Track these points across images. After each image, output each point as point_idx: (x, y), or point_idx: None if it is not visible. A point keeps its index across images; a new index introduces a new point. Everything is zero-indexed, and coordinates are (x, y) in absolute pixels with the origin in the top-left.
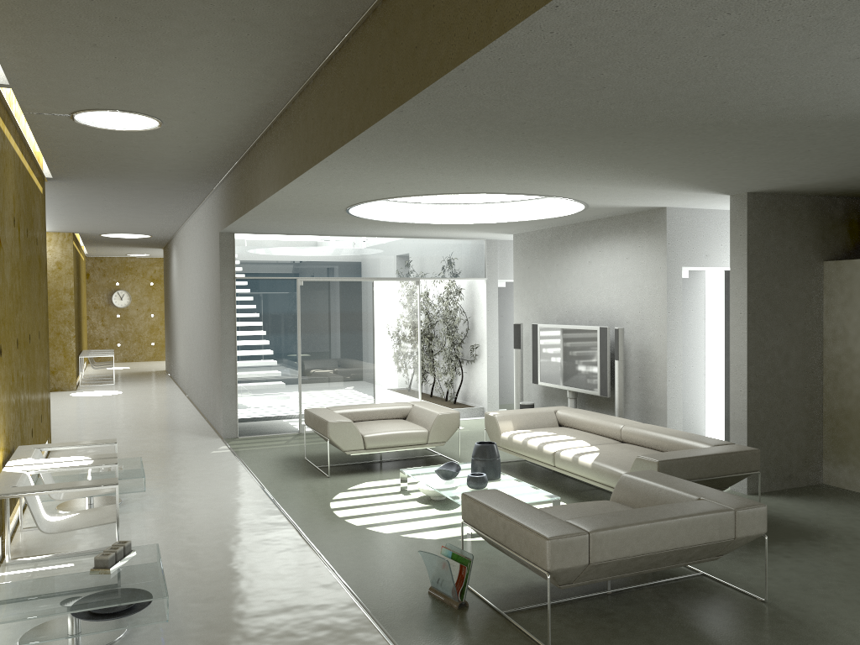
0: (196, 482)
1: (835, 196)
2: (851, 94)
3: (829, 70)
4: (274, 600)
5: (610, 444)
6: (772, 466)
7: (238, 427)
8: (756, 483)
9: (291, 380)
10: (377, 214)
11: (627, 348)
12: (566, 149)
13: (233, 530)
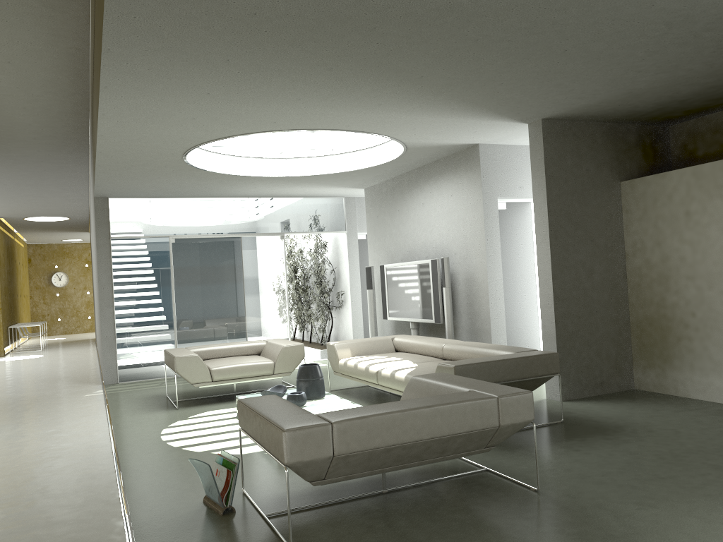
0: (50, 420)
1: (626, 122)
2: None
3: None
4: (42, 517)
5: (432, 361)
6: (583, 374)
7: (119, 373)
8: (568, 390)
9: (167, 329)
10: (224, 168)
11: (456, 277)
12: (327, 56)
13: (53, 457)
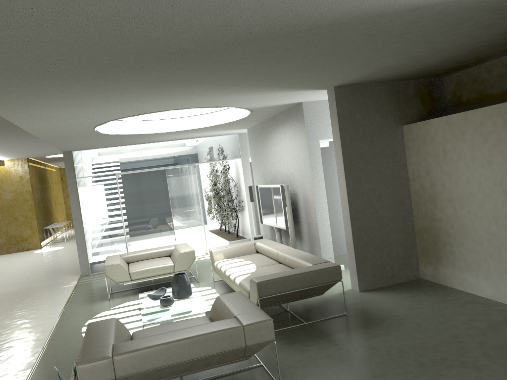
0: (29, 310)
1: (405, 80)
2: (226, 15)
3: (158, 2)
4: None
5: (268, 265)
6: (377, 270)
7: (90, 267)
8: (365, 283)
9: (120, 236)
10: (135, 130)
11: (299, 197)
12: (128, 81)
13: (8, 347)
